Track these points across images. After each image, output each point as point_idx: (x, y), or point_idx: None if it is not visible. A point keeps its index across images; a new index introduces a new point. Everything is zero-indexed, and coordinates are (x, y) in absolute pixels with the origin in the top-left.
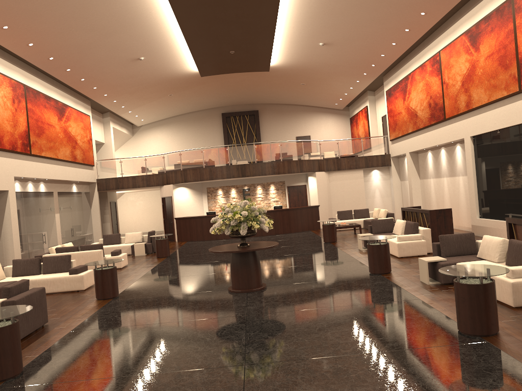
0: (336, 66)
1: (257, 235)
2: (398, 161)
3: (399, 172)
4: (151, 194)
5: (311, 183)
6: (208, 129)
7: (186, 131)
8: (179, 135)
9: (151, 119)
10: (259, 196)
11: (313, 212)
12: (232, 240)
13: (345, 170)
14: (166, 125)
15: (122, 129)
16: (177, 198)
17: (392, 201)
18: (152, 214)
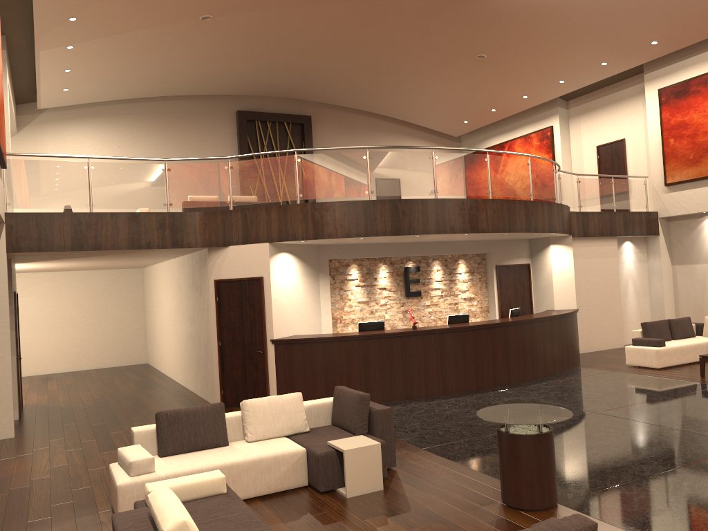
0: (634, 9)
1: (501, 385)
2: (668, 226)
3: (670, 249)
4: (59, 279)
5: (557, 260)
6: (205, 140)
7: (155, 139)
8: (138, 146)
9: (84, 94)
10: (437, 286)
11: (575, 325)
12: (478, 402)
13: (592, 238)
14: (108, 119)
15: (12, 102)
16: (277, 283)
17: (651, 305)
18: (59, 330)
